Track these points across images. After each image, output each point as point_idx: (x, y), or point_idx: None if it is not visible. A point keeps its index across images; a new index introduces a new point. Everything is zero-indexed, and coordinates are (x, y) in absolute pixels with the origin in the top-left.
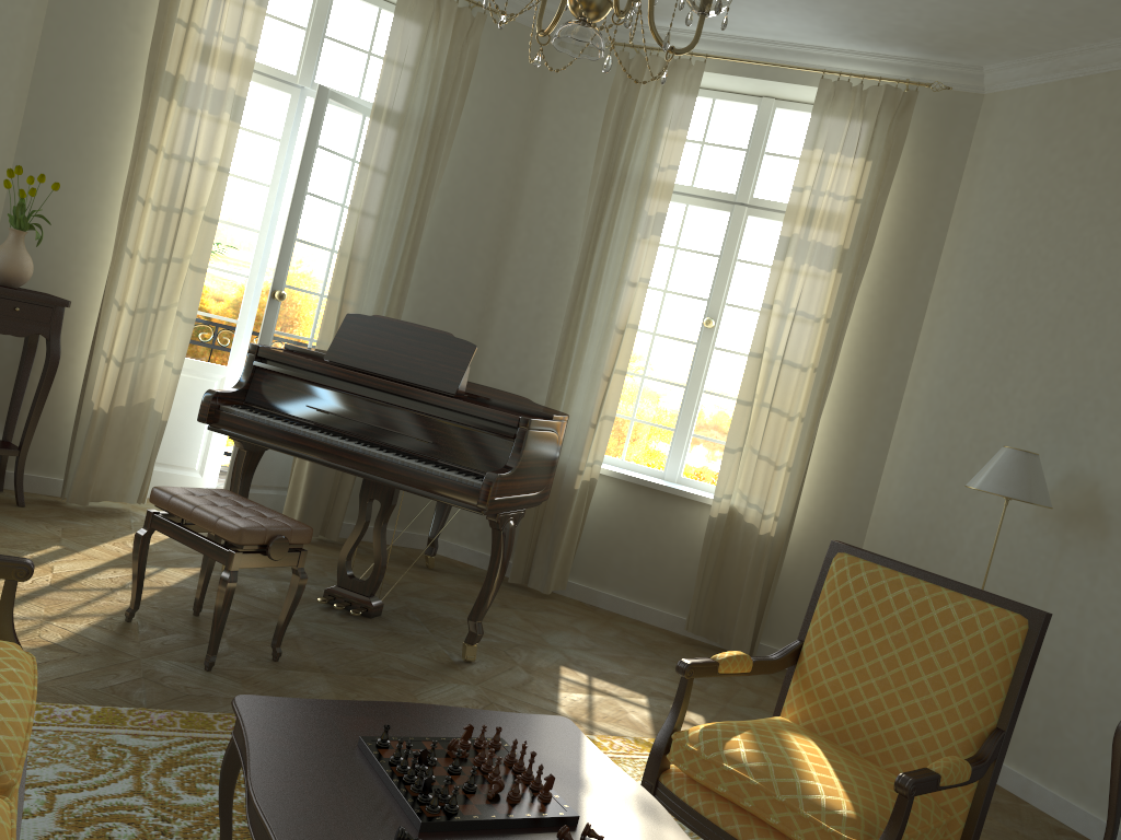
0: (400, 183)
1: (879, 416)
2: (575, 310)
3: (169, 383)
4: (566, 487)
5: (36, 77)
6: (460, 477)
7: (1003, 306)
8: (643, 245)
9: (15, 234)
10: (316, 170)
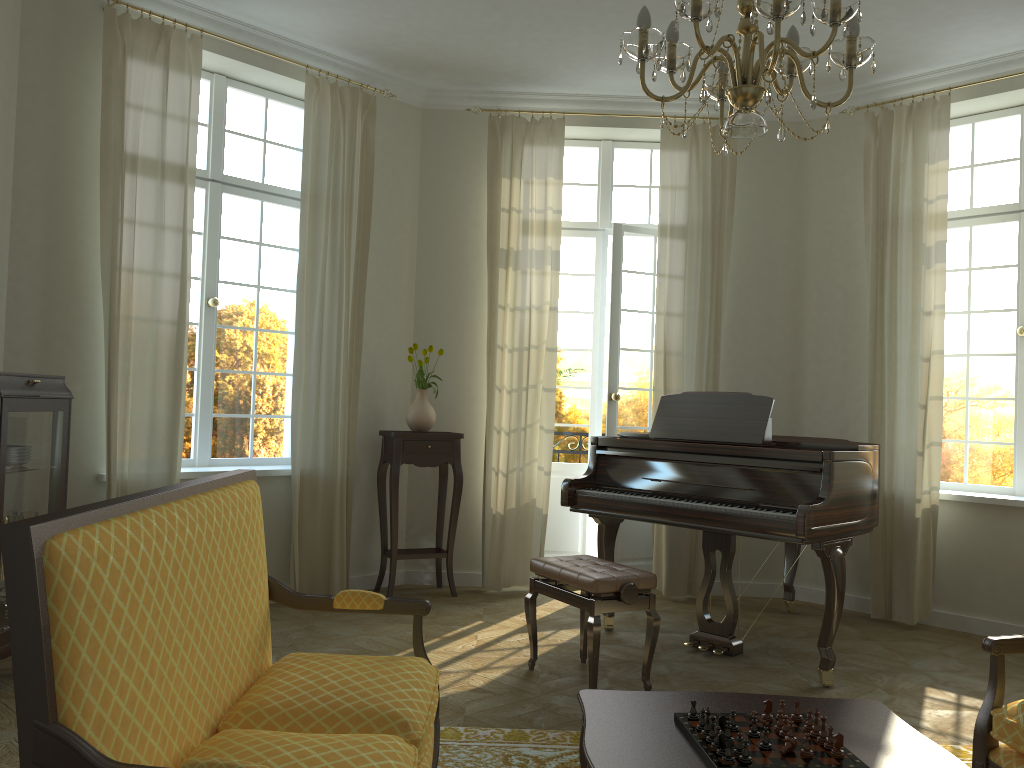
0: (693, 281)
1: None
2: (876, 350)
3: (543, 483)
4: (907, 517)
5: (418, 279)
6: (777, 514)
7: None
8: (928, 275)
9: (420, 393)
10: (625, 289)
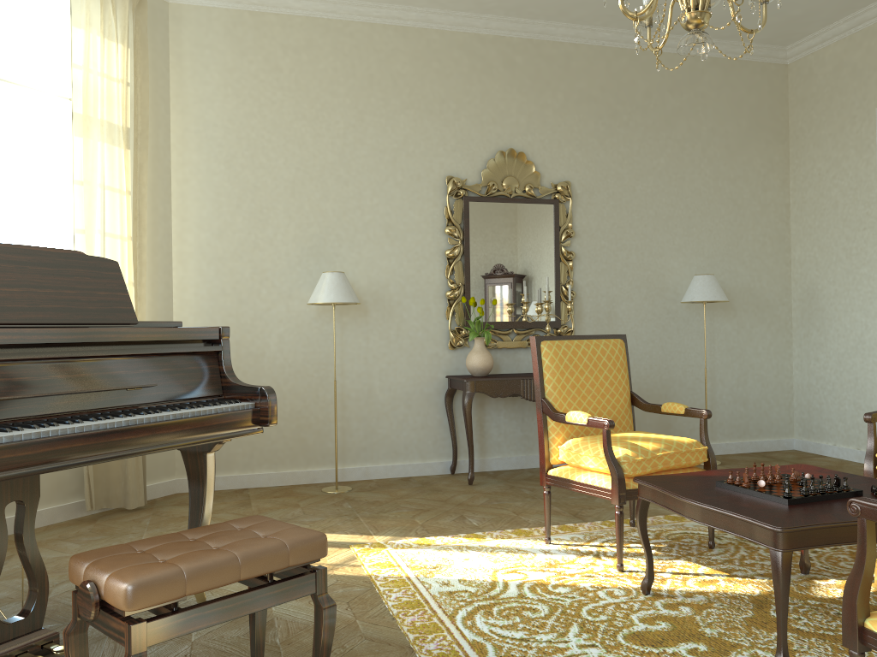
0: None
1: (161, 269)
2: None
3: None
4: None
5: None
6: (233, 405)
7: (245, 175)
8: None
9: None
10: None
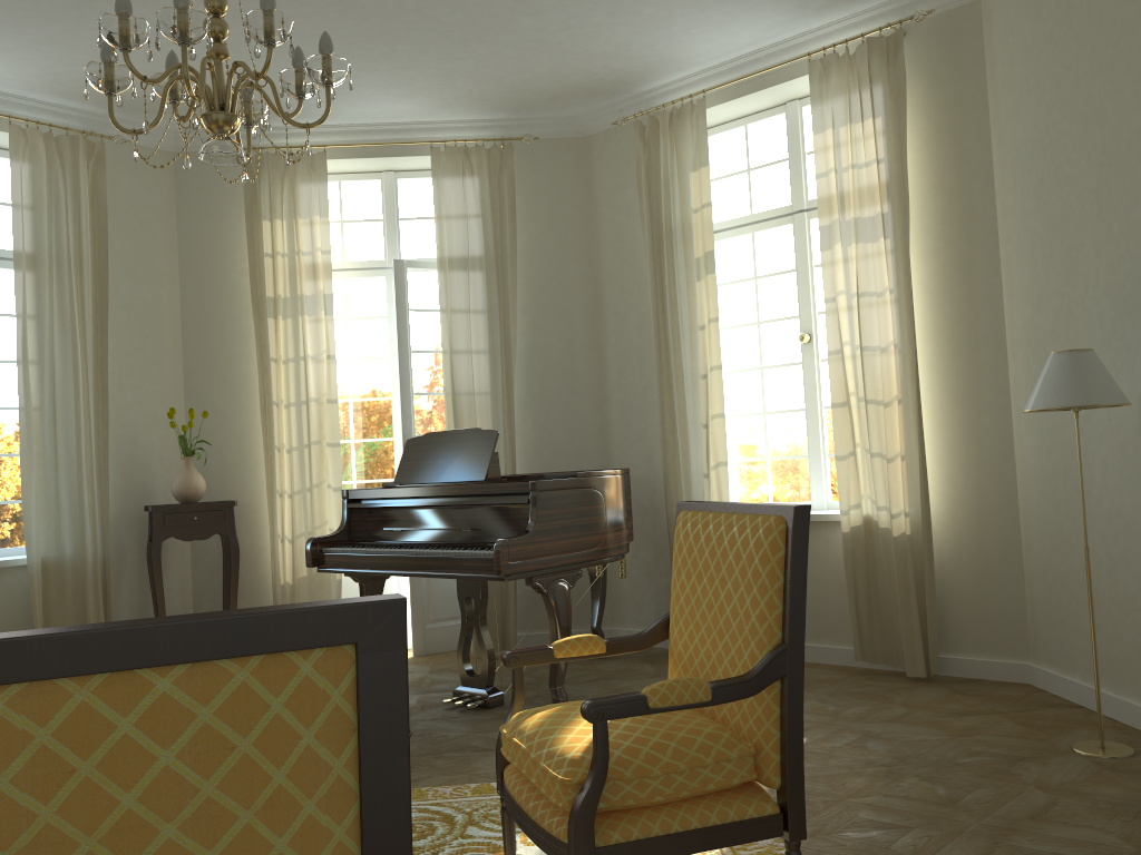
0: (480, 315)
1: (988, 370)
2: (662, 371)
3: None
4: None
5: (184, 337)
6: (483, 552)
7: (1053, 204)
8: (699, 287)
9: (185, 460)
10: (415, 329)
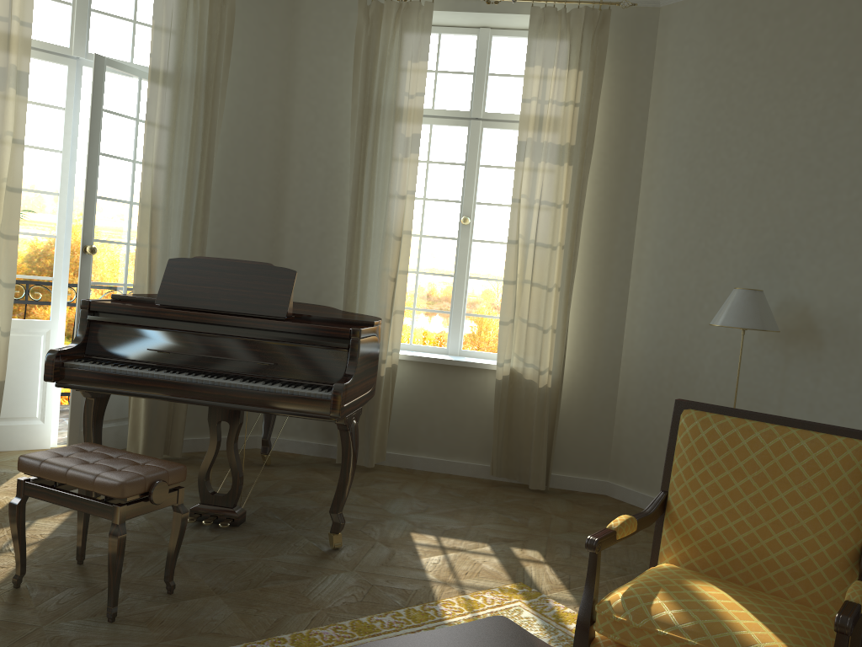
0: (184, 134)
1: (616, 276)
2: (356, 225)
3: None
4: None
5: None
6: (308, 392)
7: (705, 176)
8: (406, 163)
9: None
10: (105, 131)
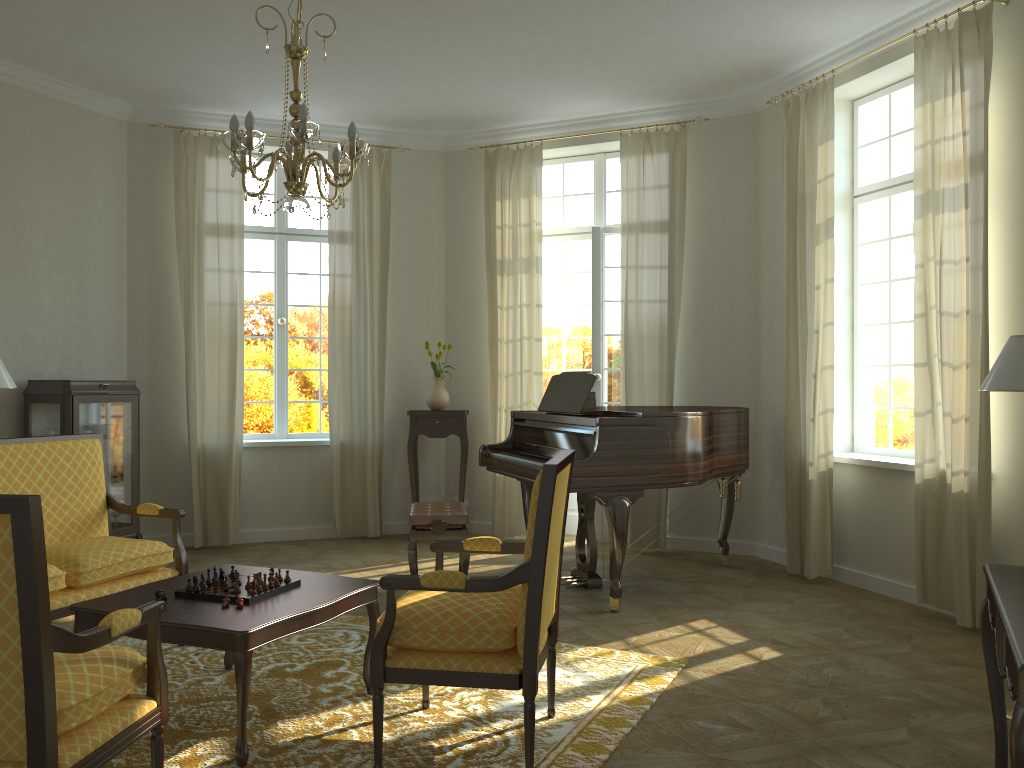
0: (653, 272)
1: None
2: (789, 324)
3: None
4: (806, 479)
5: (446, 289)
6: None
7: None
8: (817, 251)
9: (435, 380)
10: (607, 283)
